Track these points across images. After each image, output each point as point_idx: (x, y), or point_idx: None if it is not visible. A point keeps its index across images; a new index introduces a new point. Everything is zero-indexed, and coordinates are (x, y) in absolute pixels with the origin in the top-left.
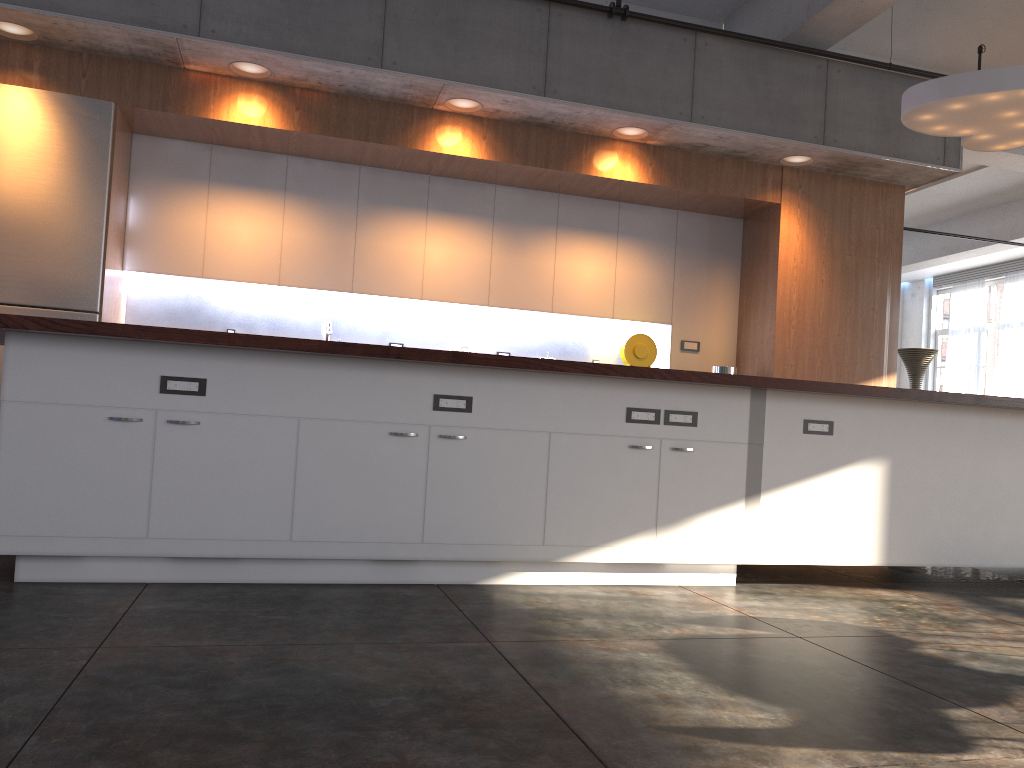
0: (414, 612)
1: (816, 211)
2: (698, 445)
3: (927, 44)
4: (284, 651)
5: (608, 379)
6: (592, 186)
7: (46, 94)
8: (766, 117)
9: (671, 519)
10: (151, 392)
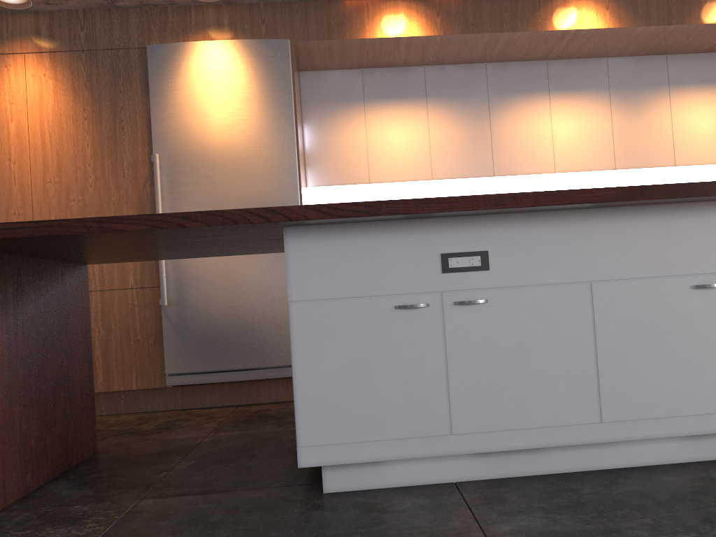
0: None
1: None
2: None
3: None
4: None
5: None
6: (706, 38)
7: (237, 42)
8: None
9: None
10: (433, 273)
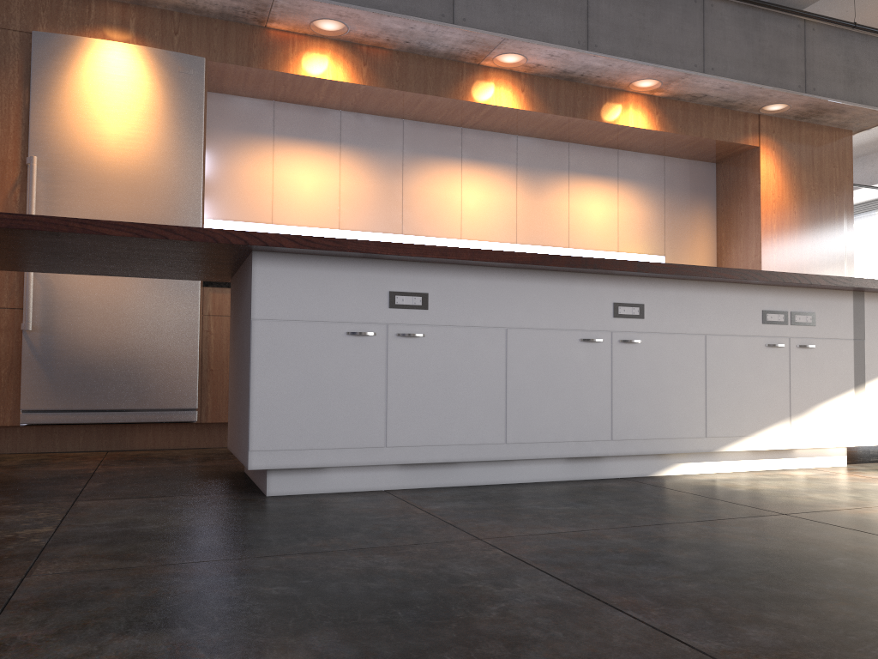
0: (662, 498)
1: (787, 153)
2: (817, 342)
3: (856, 11)
4: (643, 531)
5: (747, 285)
6: (603, 134)
7: (145, 50)
8: (761, 69)
9: (801, 409)
10: (381, 307)
